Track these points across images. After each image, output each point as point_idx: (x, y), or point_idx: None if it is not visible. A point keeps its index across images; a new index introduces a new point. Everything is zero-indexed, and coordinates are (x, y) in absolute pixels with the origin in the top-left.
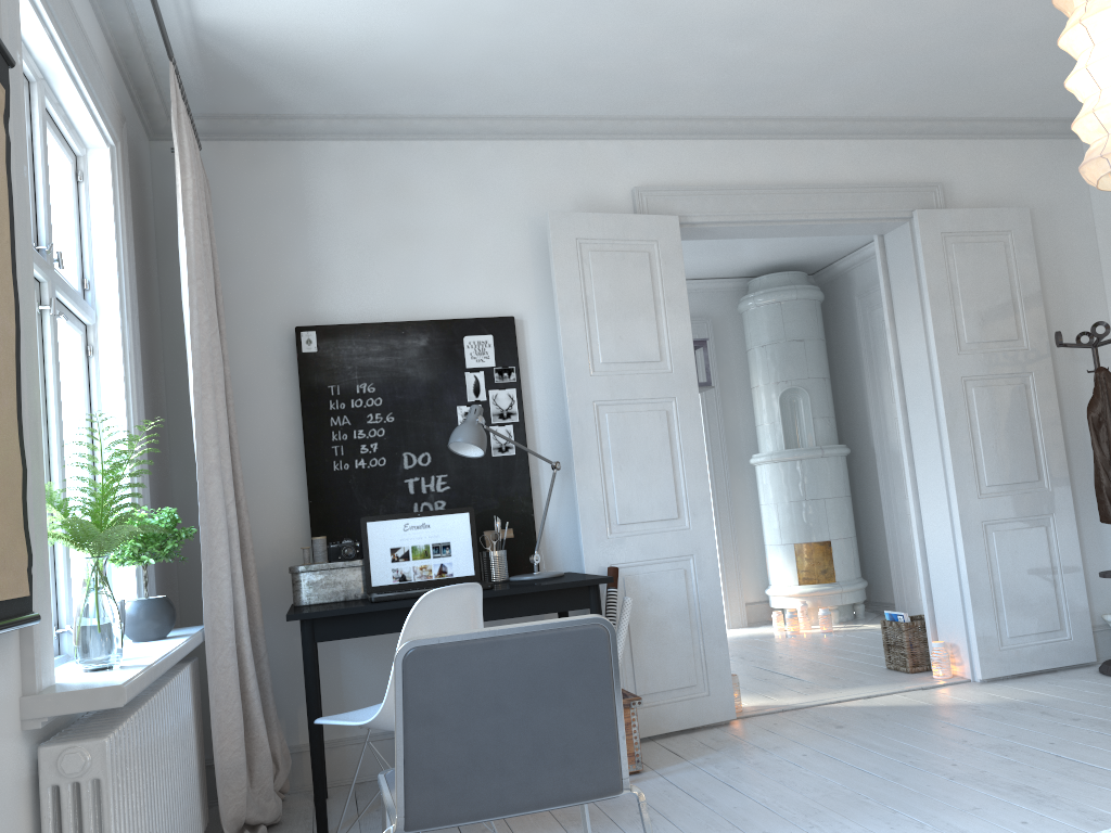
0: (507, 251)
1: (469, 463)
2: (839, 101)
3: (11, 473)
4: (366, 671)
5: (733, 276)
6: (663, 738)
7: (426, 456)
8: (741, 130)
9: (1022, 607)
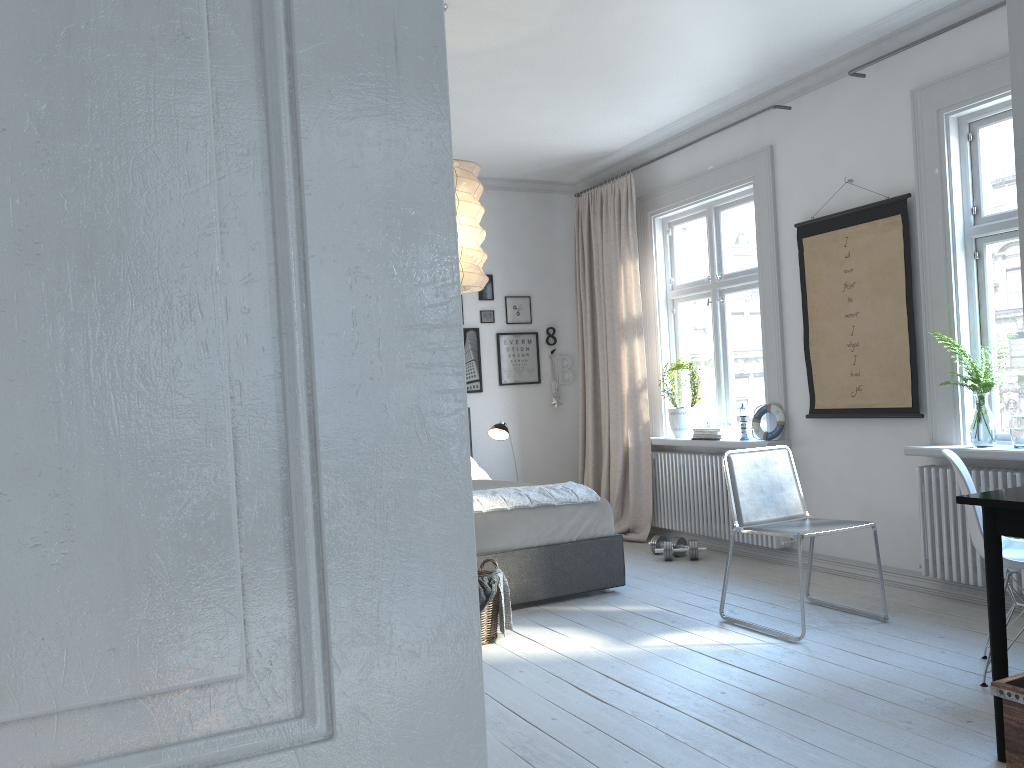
0: None
1: None
2: None
3: (899, 363)
4: None
5: None
6: None
7: None
8: None
9: None
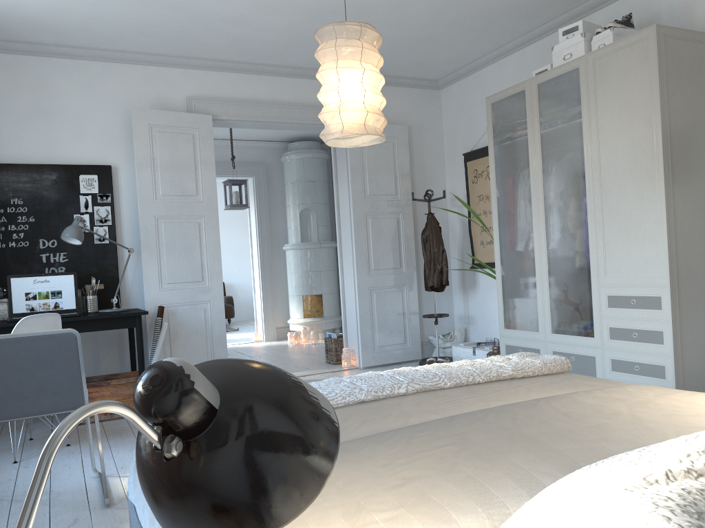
0: (109, 127)
1: (80, 247)
2: (304, 60)
3: None
4: None
5: (279, 140)
6: None
7: (54, 241)
8: (252, 69)
9: (386, 332)
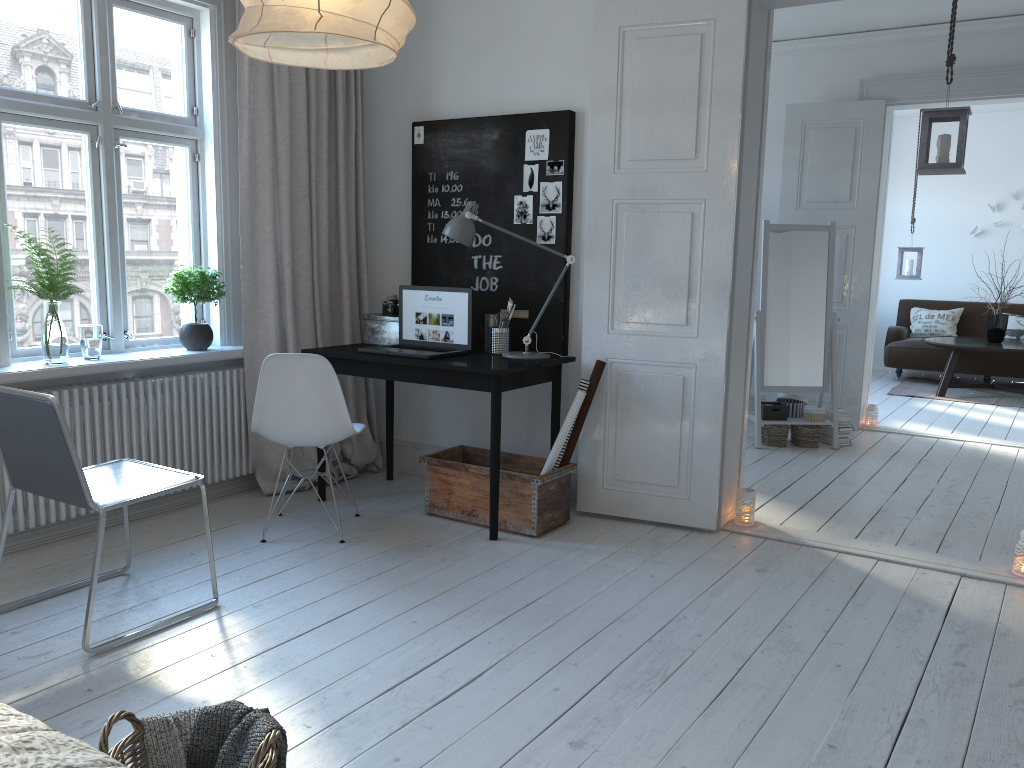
0: (578, 41)
1: (518, 248)
2: None
3: None
4: (442, 401)
5: None
6: (636, 522)
7: (488, 238)
8: None
9: None
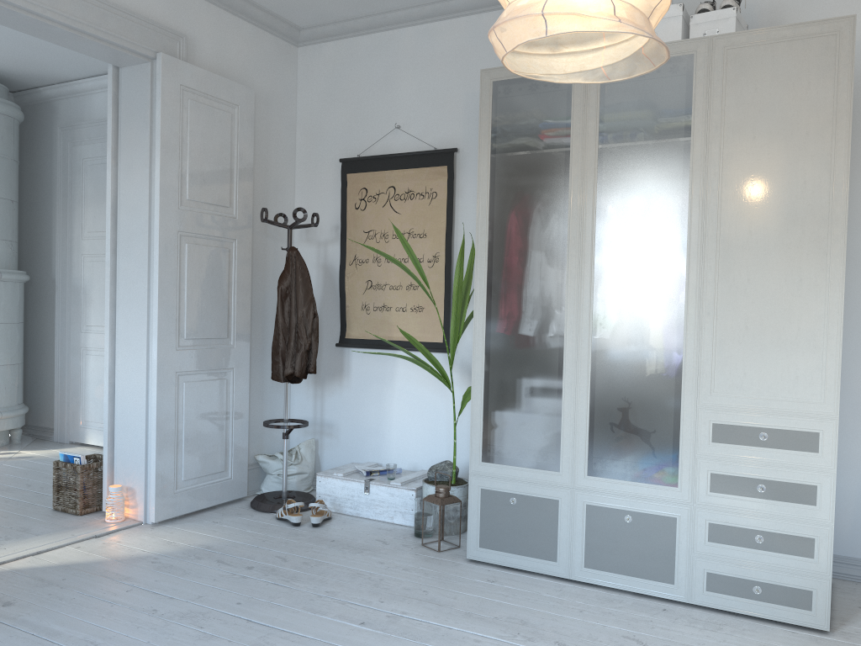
0: None
1: None
2: None
3: None
4: None
5: None
6: None
7: None
8: None
9: (198, 452)
